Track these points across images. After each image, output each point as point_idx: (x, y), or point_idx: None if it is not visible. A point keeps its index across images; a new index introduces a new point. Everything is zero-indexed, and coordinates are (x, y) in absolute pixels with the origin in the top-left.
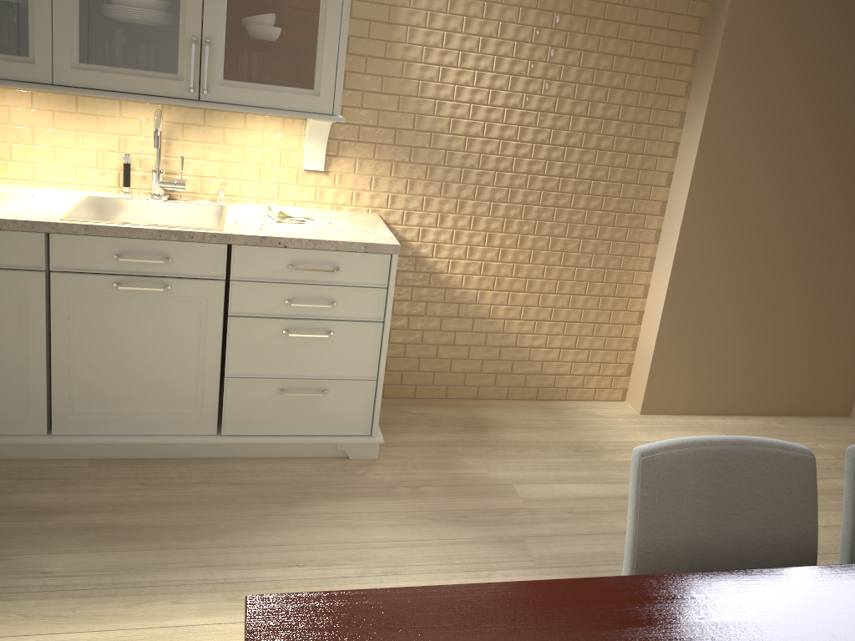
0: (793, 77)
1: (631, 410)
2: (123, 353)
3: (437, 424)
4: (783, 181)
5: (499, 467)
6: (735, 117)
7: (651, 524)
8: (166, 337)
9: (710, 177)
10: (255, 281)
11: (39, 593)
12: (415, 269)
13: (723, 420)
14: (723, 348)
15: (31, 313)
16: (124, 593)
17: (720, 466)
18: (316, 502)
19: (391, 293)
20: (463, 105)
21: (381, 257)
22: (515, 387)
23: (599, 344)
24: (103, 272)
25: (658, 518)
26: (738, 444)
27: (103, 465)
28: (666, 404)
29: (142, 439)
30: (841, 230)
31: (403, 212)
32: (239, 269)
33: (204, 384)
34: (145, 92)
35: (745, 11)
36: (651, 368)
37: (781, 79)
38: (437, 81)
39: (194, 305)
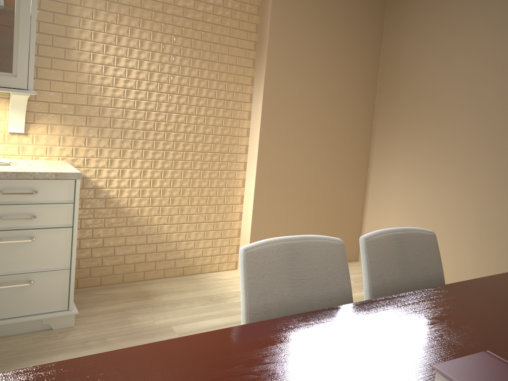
0: (306, 73)
1: None
2: None
3: (117, 298)
4: (308, 130)
5: (161, 317)
6: (279, 95)
7: (256, 294)
8: None
9: (270, 129)
10: None
11: None
12: (95, 196)
13: None
14: (288, 228)
15: None
16: None
17: (293, 253)
18: (26, 362)
19: (77, 206)
20: (120, 89)
21: (68, 182)
22: (169, 269)
23: (218, 235)
24: None
25: (259, 290)
26: (301, 239)
27: None
28: None
29: None
30: (340, 156)
31: (84, 159)
32: None
33: None
34: None
35: (277, 37)
36: None
37: (300, 74)
38: (102, 74)
39: None
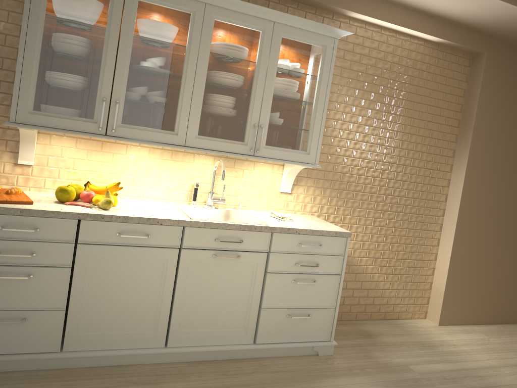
0: (502, 149)
1: (432, 323)
2: (211, 295)
3: (347, 334)
4: (499, 199)
5: (394, 356)
6: (478, 167)
7: None
8: (234, 285)
9: (469, 197)
10: (281, 253)
11: None
12: None
13: (478, 327)
14: (475, 287)
15: (168, 273)
16: None
17: None
18: (321, 379)
19: (345, 258)
20: (356, 159)
21: (342, 239)
22: (374, 312)
23: (414, 286)
24: (208, 248)
25: None
26: None
27: (195, 365)
28: (450, 319)
29: (216, 347)
30: None
31: (325, 215)
32: (274, 246)
33: (250, 313)
34: (229, 151)
35: (482, 117)
36: (443, 299)
37: (497, 150)
38: (345, 147)
39: (250, 266)
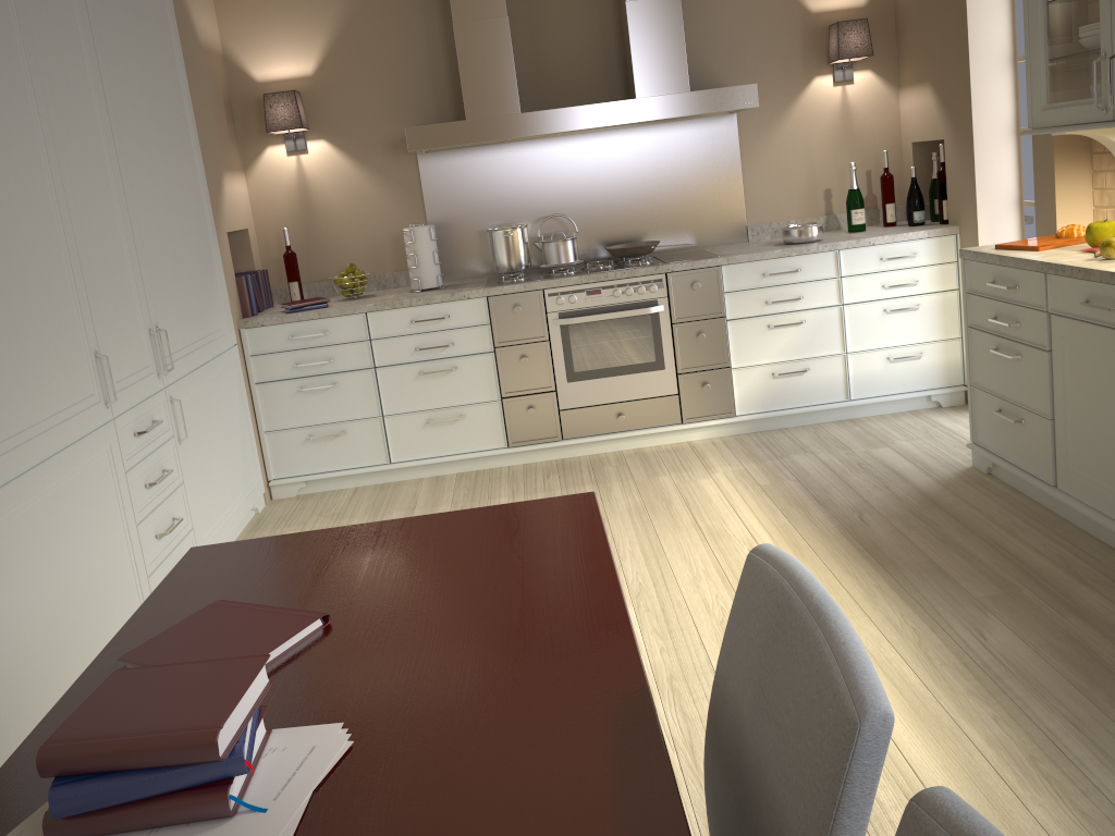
0: None
1: None
2: None
3: None
4: None
5: None
6: None
7: (724, 646)
8: None
9: None
10: None
11: (952, 641)
12: None
13: None
14: None
15: None
16: (986, 684)
17: (779, 625)
18: None
19: None
20: None
21: None
22: None
23: None
24: None
25: (728, 644)
26: (810, 609)
27: None
28: None
29: None
30: None
31: None
32: None
33: None
34: None
35: None
36: None
37: None
38: None
39: None
